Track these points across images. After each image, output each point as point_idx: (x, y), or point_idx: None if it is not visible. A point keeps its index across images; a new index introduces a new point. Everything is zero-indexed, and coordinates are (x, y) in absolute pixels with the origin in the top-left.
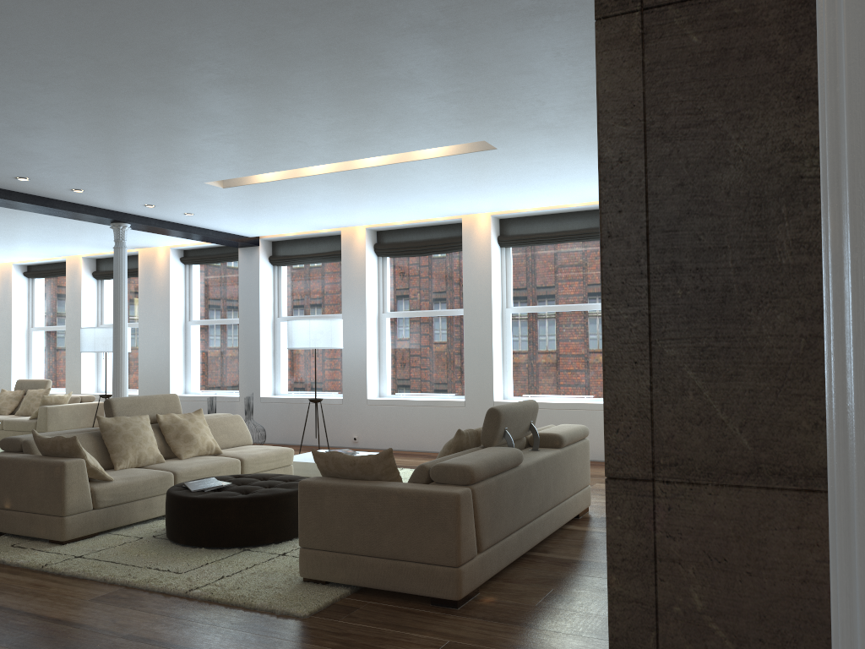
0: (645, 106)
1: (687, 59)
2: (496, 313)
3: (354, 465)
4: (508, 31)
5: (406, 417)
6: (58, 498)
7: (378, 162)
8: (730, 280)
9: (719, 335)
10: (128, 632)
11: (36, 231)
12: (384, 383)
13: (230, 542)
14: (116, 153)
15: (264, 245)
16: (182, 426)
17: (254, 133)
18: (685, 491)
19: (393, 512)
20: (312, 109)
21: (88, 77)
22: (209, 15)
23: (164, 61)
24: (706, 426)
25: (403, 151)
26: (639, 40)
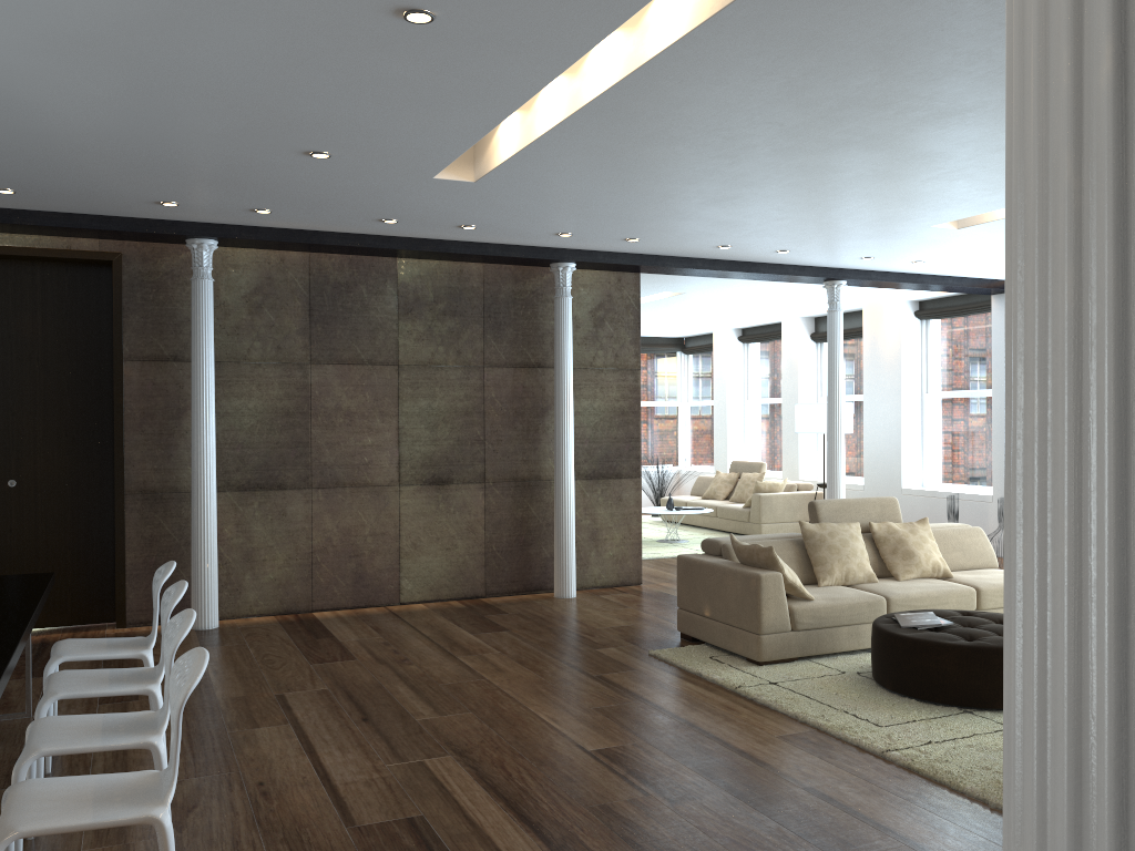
0: None
1: None
2: None
3: None
4: None
5: None
6: (754, 613)
7: None
8: None
9: None
10: (811, 784)
11: (745, 295)
12: None
13: (946, 699)
14: (818, 210)
15: None
16: (899, 539)
17: (987, 164)
18: None
19: None
20: None
21: (775, 142)
22: (900, 55)
23: (856, 111)
24: None
25: None
26: None
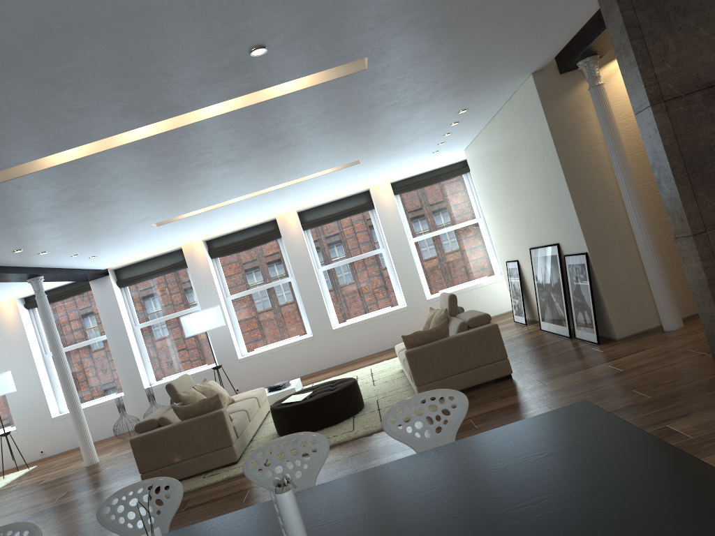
0: (673, 128)
1: (680, 114)
2: (315, 273)
3: (432, 333)
4: (444, 101)
5: (273, 361)
6: (225, 434)
7: (281, 185)
8: (709, 171)
9: (710, 186)
10: None
11: None
12: (243, 345)
13: (343, 417)
14: (131, 212)
15: (111, 273)
16: (210, 389)
17: (244, 179)
18: (714, 231)
19: (466, 346)
20: (300, 156)
21: (209, 158)
22: (329, 113)
23: (268, 141)
24: (714, 211)
25: (309, 174)
26: (665, 110)
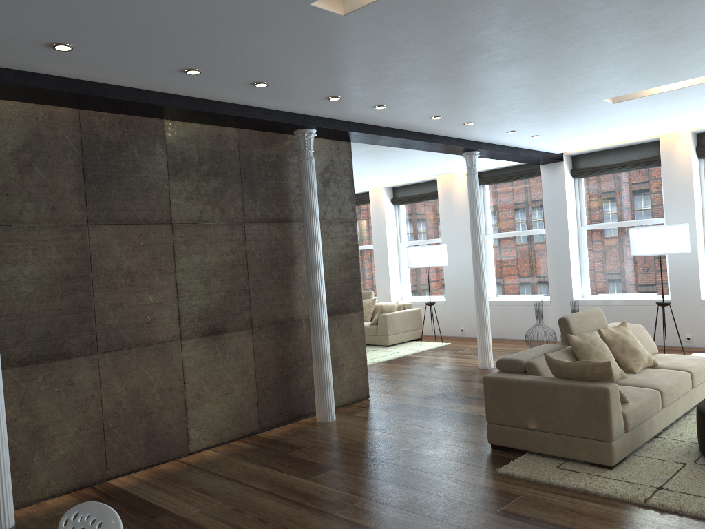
0: None
1: None
2: None
3: None
4: None
5: None
6: (604, 423)
7: None
8: None
9: None
10: None
11: (378, 168)
12: None
13: None
14: (563, 77)
15: (566, 160)
16: (623, 340)
17: None
18: None
19: None
20: None
21: None
22: None
23: None
24: None
25: None
26: None
